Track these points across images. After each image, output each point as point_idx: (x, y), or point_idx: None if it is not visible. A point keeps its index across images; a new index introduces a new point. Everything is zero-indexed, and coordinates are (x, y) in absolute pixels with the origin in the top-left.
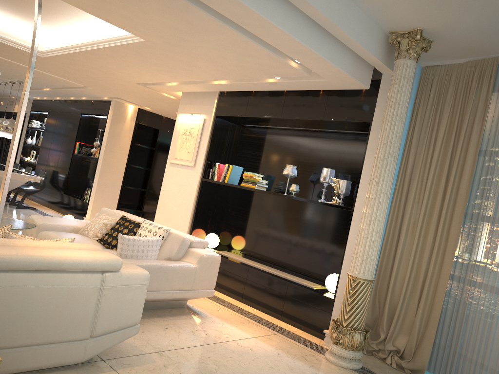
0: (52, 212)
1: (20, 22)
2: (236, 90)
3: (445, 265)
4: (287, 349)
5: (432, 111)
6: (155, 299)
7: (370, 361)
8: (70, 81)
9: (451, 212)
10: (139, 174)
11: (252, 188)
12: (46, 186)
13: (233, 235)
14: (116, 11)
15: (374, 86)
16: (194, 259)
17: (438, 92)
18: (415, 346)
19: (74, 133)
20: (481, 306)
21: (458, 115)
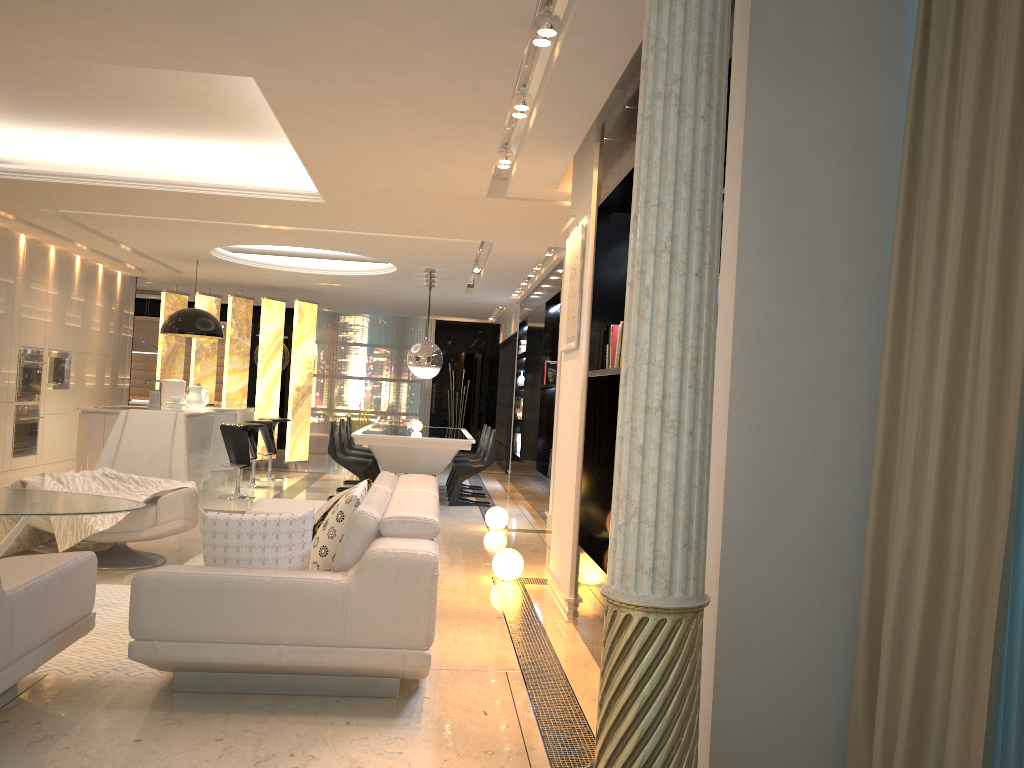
0: (519, 508)
1: (282, 153)
2: (586, 123)
3: (998, 527)
4: None
5: None
6: (231, 663)
7: None
8: (452, 240)
9: None
10: None
11: None
12: (526, 460)
13: None
14: (100, 33)
15: None
16: (357, 565)
17: None
18: None
19: (541, 344)
20: None
21: None
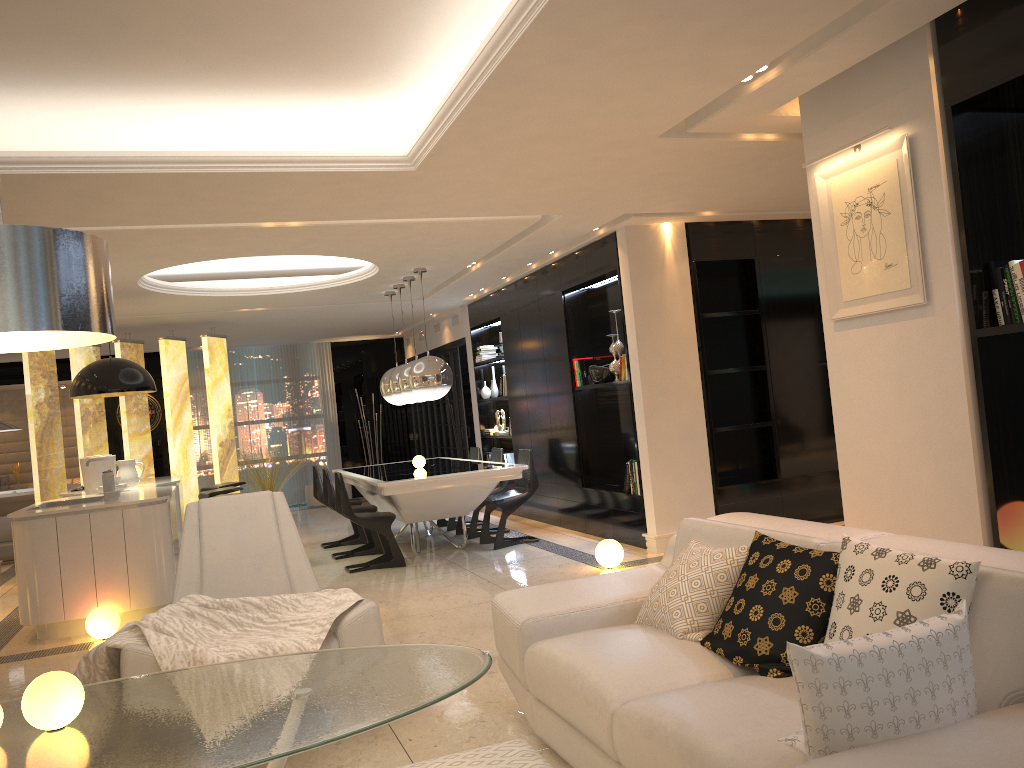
0: (570, 536)
1: (341, 108)
2: None
3: None
4: None
5: None
6: None
7: None
8: (507, 218)
9: None
10: (739, 388)
11: None
12: (543, 480)
13: None
14: None
15: None
16: None
17: None
18: None
19: (562, 341)
20: None
21: None
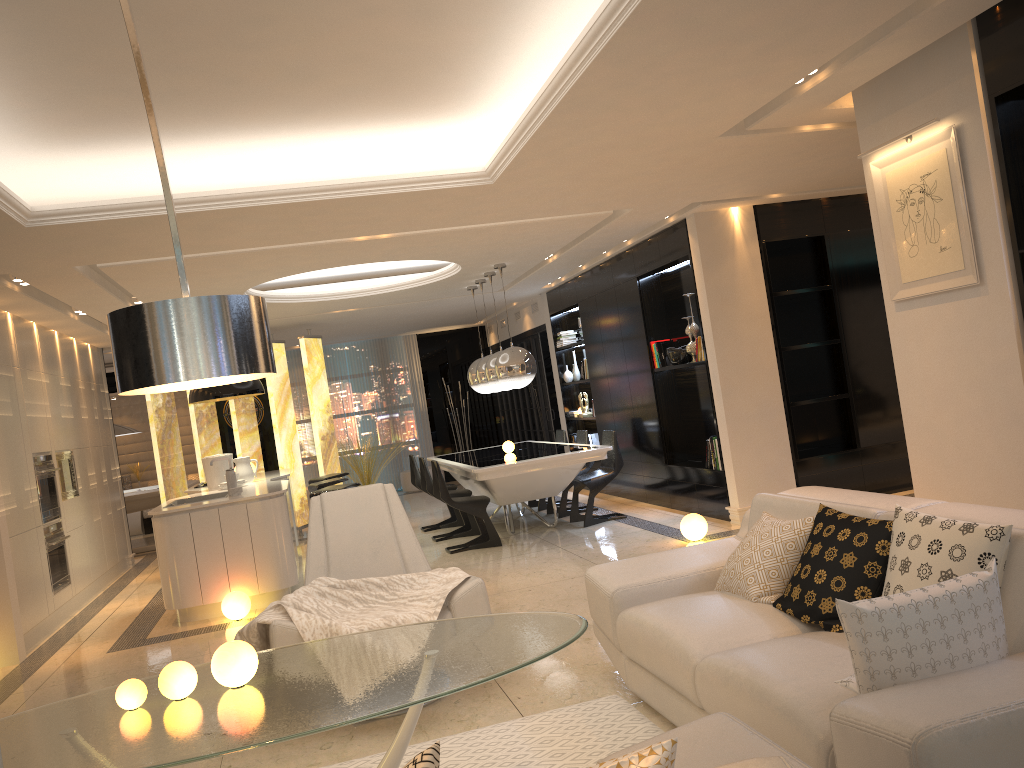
0: (657, 511)
1: (423, 131)
2: None
3: None
4: None
5: None
6: None
7: None
8: (580, 215)
9: None
10: (815, 362)
11: None
12: (628, 458)
13: None
14: None
15: None
16: None
17: None
18: None
19: (639, 325)
20: None
21: None
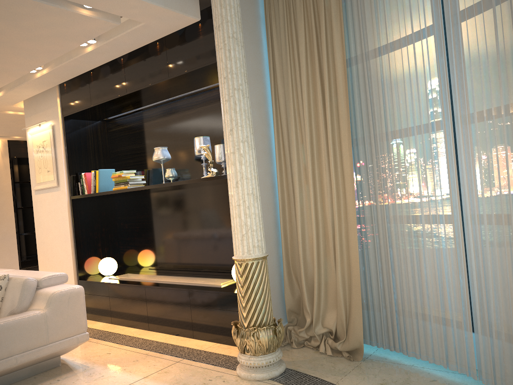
0: None
1: None
2: (69, 78)
3: (349, 208)
4: (185, 381)
5: (287, 25)
6: None
7: (299, 357)
8: None
9: (340, 140)
10: None
11: (122, 190)
12: None
13: (134, 252)
14: None
15: (210, 16)
16: (43, 303)
17: None
18: (346, 320)
19: None
20: (403, 245)
21: (314, 18)
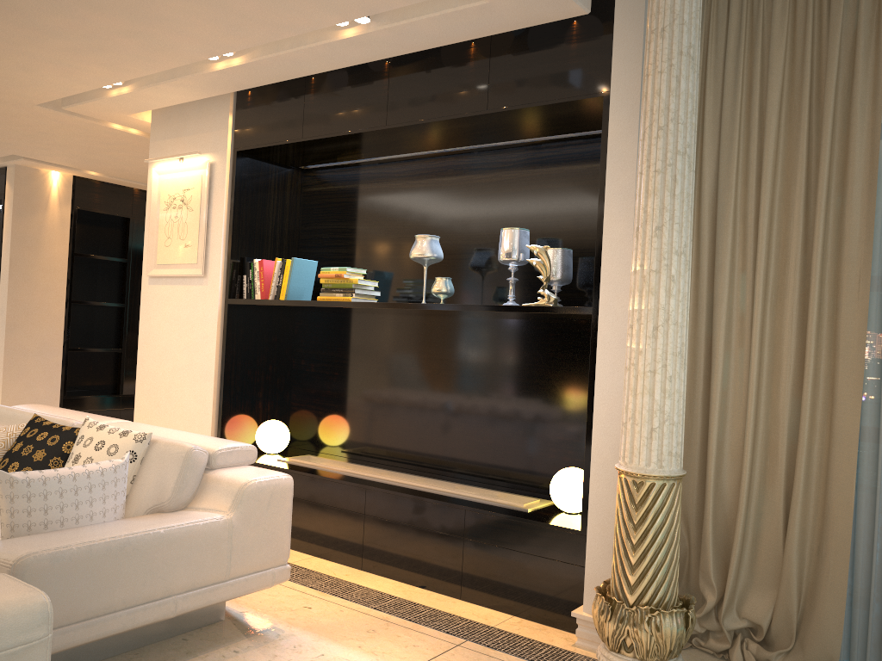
0: None
1: None
2: (271, 81)
3: (843, 407)
4: None
5: (744, 50)
6: (127, 630)
7: None
8: None
9: (833, 278)
10: (102, 319)
11: (344, 302)
12: None
13: (320, 417)
14: None
15: (600, 10)
16: (224, 500)
17: (749, 3)
18: (798, 613)
19: None
20: None
21: (811, 46)
